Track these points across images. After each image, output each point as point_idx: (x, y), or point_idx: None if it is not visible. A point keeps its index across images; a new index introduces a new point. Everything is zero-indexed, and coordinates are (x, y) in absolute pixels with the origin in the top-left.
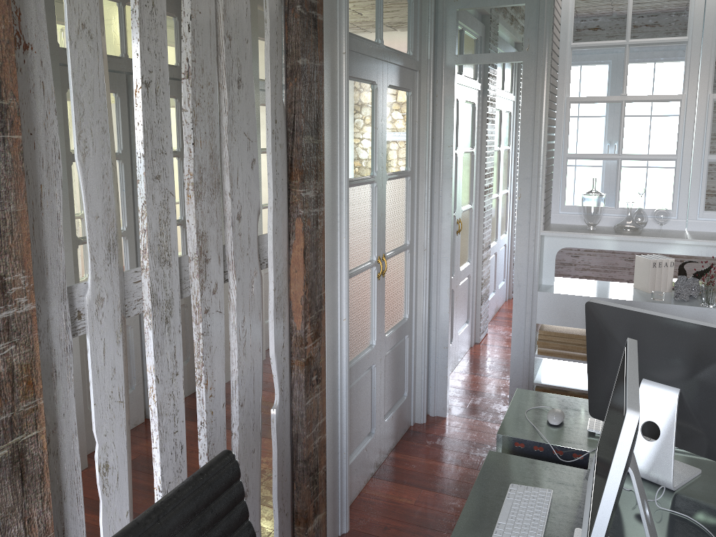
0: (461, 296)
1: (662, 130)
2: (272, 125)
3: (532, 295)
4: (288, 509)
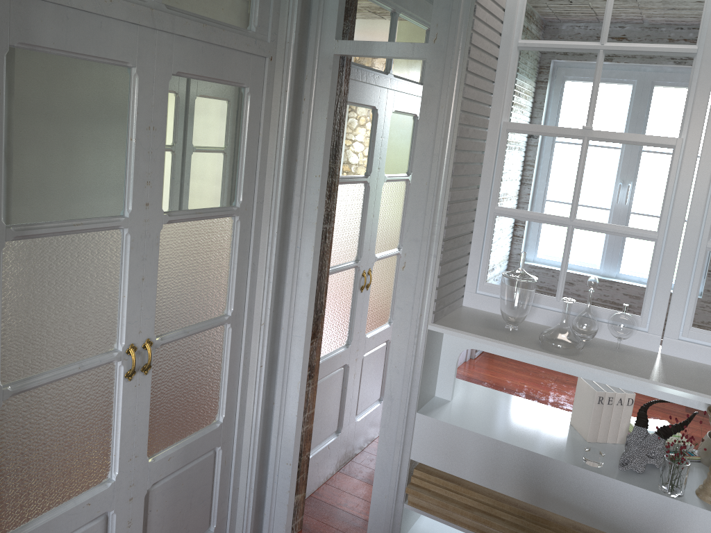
0: (369, 369)
1: (641, 190)
2: None
3: (407, 417)
4: None
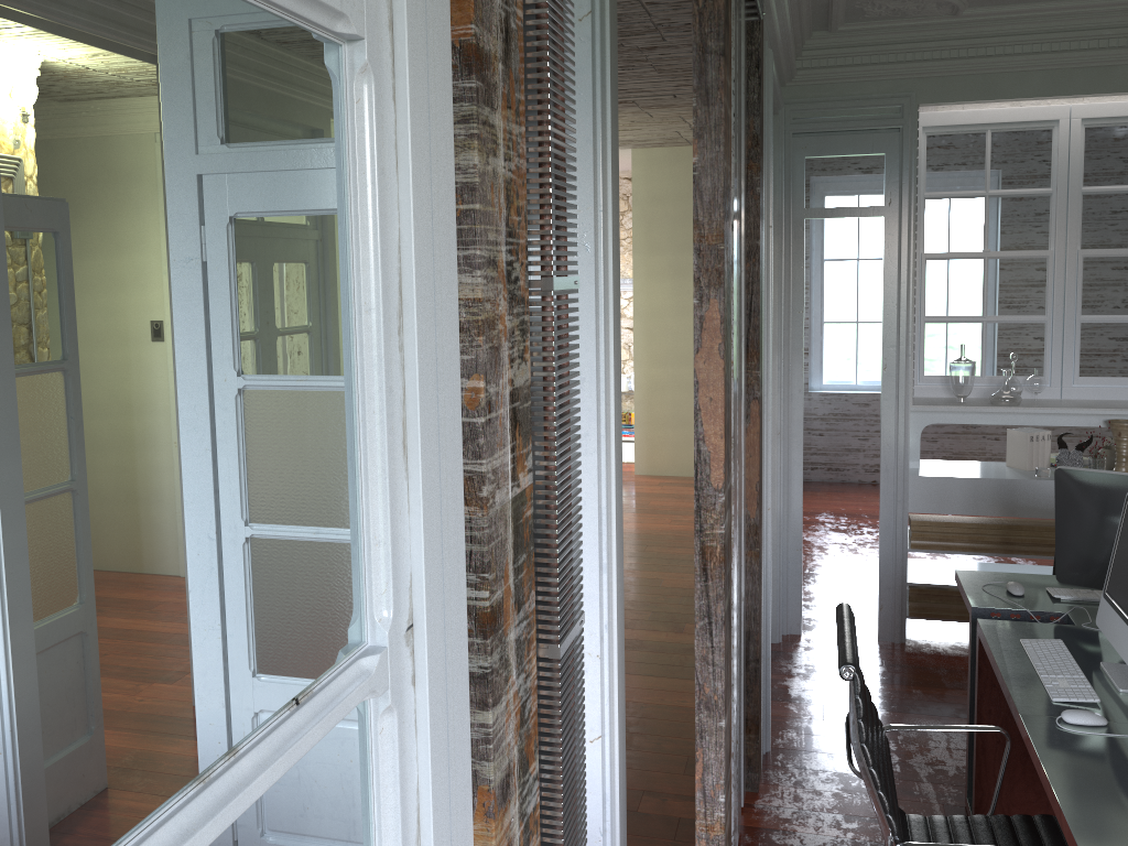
0: None
1: (1029, 289)
2: (744, 308)
3: (903, 480)
4: (744, 713)
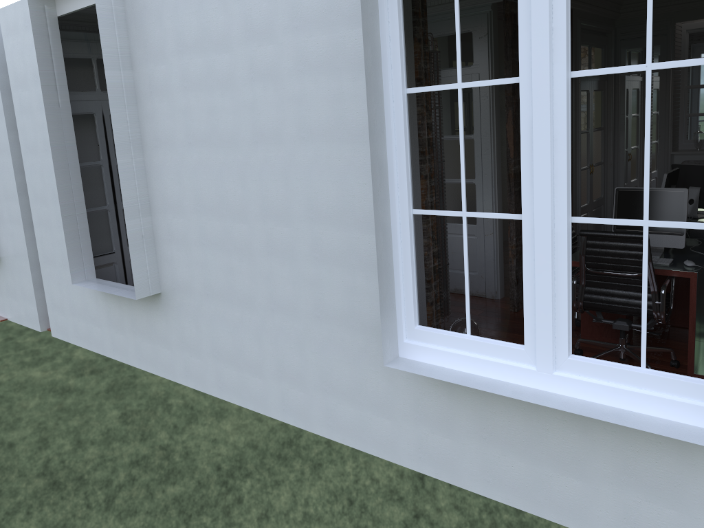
0: None
1: None
2: None
3: None
4: None
